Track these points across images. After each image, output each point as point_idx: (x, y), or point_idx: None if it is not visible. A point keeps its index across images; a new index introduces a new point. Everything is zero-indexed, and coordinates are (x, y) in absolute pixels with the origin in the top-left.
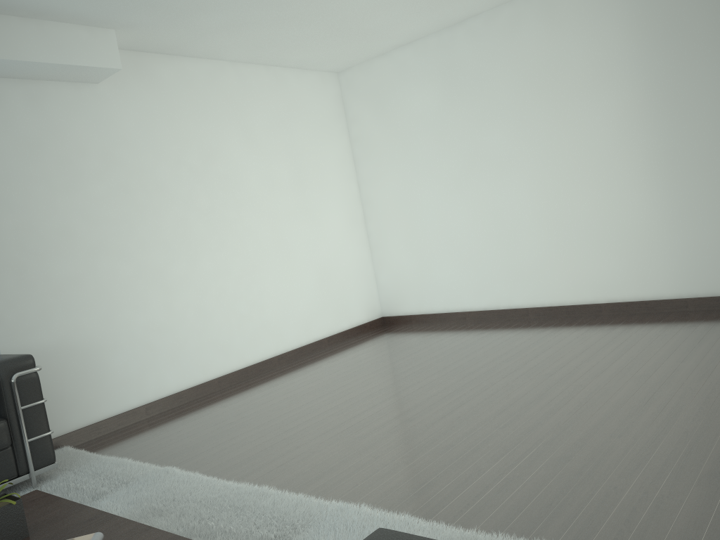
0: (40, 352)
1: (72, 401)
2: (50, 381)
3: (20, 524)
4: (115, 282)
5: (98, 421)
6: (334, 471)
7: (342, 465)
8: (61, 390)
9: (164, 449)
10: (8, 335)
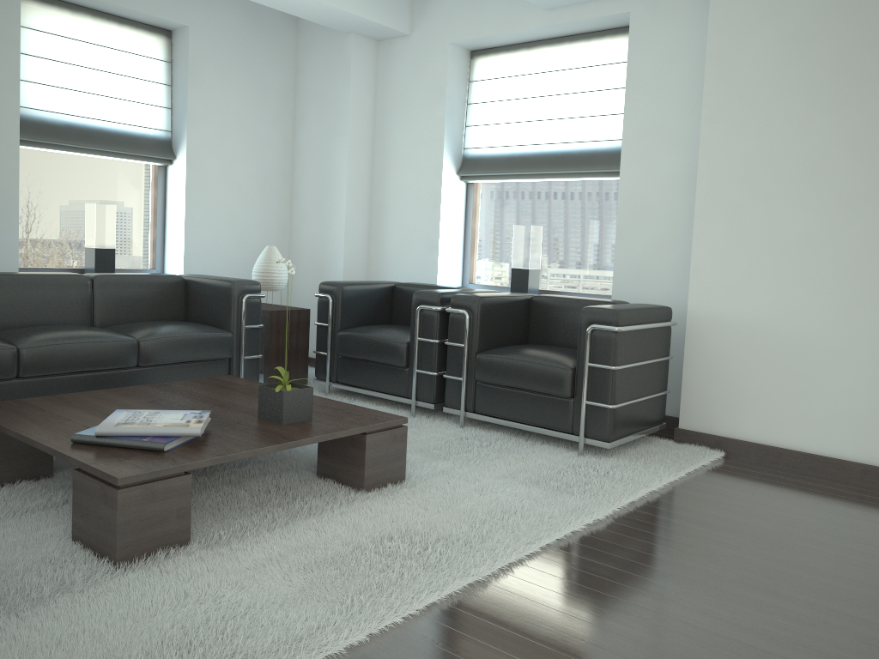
0: (731, 324)
1: (753, 404)
2: (733, 365)
3: (280, 411)
4: (874, 259)
5: (781, 447)
6: (531, 632)
7: (557, 641)
8: (743, 383)
9: (702, 506)
10: (700, 290)
